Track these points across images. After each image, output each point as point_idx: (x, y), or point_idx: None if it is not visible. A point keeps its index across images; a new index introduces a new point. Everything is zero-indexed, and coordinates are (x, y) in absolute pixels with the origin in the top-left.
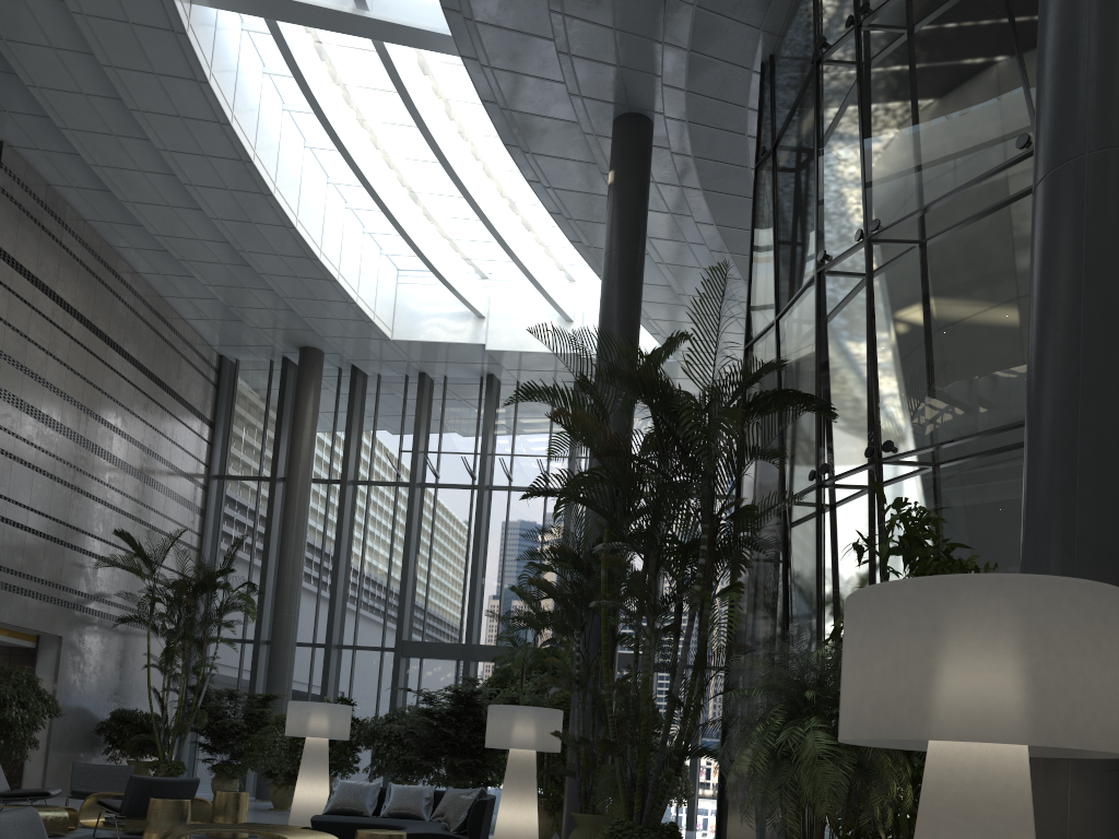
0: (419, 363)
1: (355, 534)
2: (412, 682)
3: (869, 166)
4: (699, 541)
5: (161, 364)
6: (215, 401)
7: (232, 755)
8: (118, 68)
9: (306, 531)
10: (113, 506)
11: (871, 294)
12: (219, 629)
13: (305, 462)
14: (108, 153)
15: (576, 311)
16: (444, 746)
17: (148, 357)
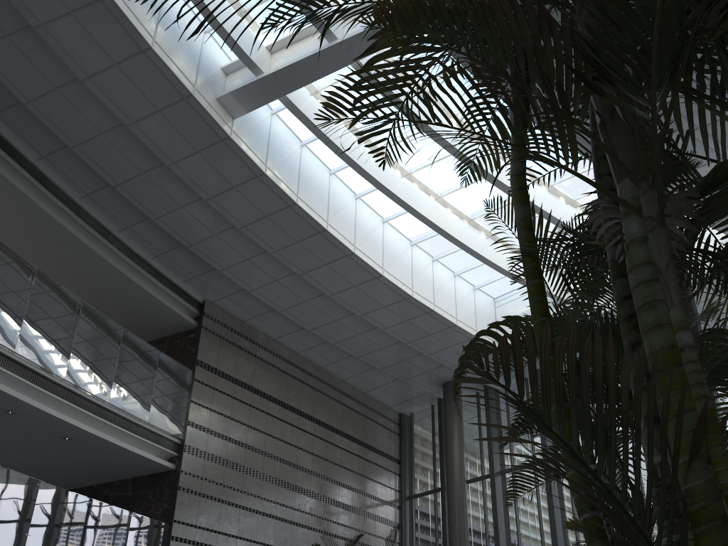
0: None
1: (509, 514)
2: None
3: None
4: None
5: (348, 424)
6: (400, 445)
7: None
8: (214, 196)
9: (466, 519)
10: (315, 528)
11: None
12: None
13: (456, 465)
14: (253, 276)
15: None
16: None
17: (336, 421)
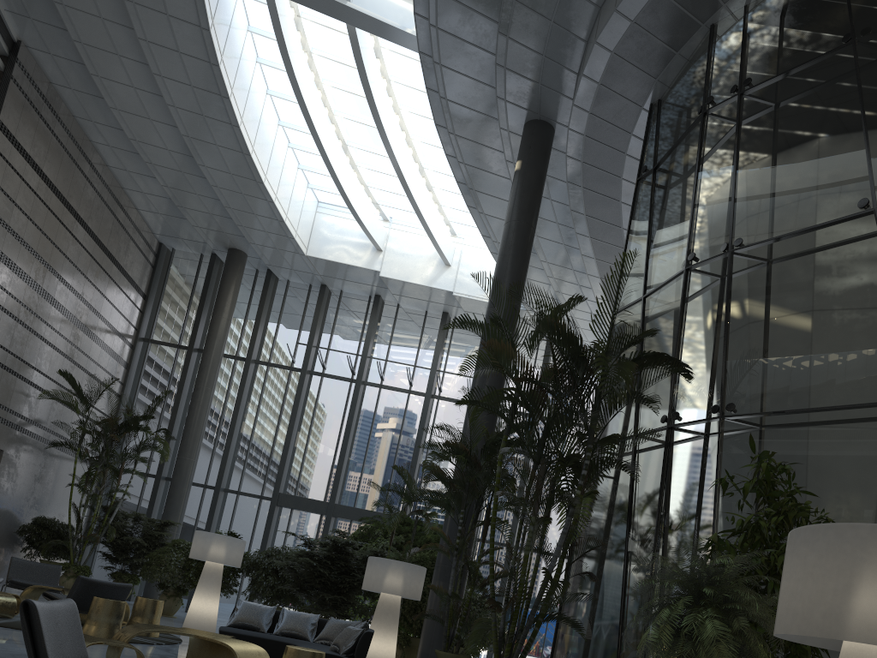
0: (323, 276)
1: (251, 403)
2: (282, 526)
3: (738, 198)
4: (577, 456)
5: (114, 242)
6: (151, 278)
7: (129, 566)
8: (137, 4)
9: (213, 394)
10: (59, 350)
11: (730, 292)
12: (135, 463)
13: (220, 340)
14: (109, 68)
15: (454, 259)
16: (317, 583)
17: (105, 235)
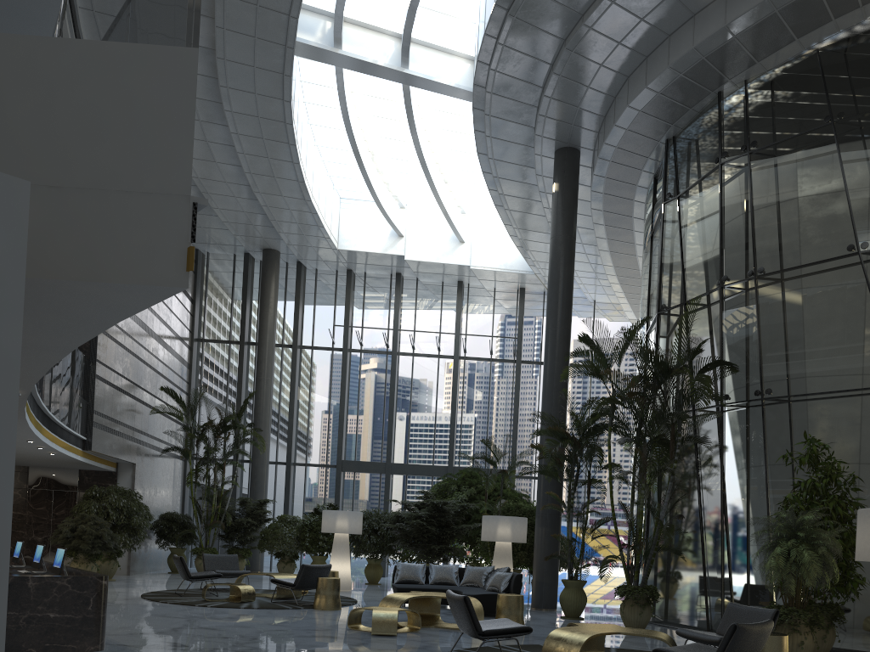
0: (350, 263)
1: (303, 384)
2: (348, 488)
3: (757, 236)
4: (664, 435)
5: None
6: (194, 283)
7: (241, 542)
8: (231, 88)
9: (273, 383)
10: (153, 368)
11: (758, 308)
12: (237, 457)
13: (271, 333)
14: None
15: (466, 235)
16: (423, 537)
17: None
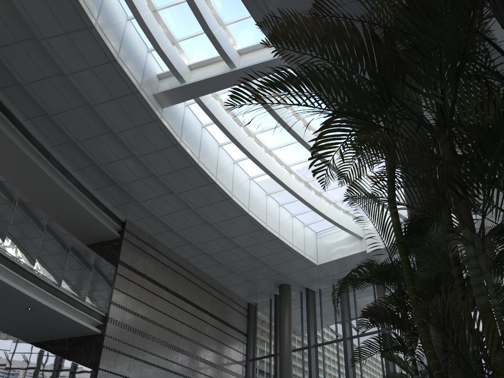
0: (336, 275)
1: (319, 373)
2: None
3: None
4: None
5: (215, 308)
6: (247, 324)
7: None
8: (144, 155)
9: (291, 375)
10: (191, 377)
11: None
12: None
13: (286, 339)
14: (161, 207)
15: None
16: None
17: (207, 306)
